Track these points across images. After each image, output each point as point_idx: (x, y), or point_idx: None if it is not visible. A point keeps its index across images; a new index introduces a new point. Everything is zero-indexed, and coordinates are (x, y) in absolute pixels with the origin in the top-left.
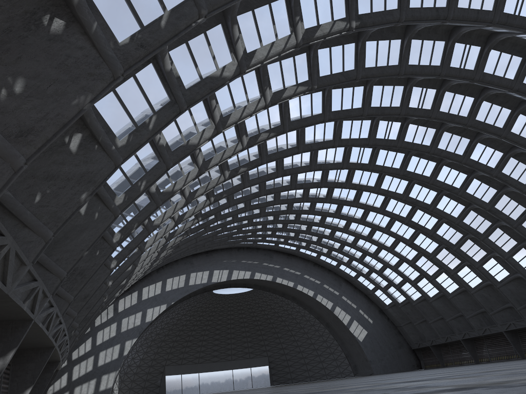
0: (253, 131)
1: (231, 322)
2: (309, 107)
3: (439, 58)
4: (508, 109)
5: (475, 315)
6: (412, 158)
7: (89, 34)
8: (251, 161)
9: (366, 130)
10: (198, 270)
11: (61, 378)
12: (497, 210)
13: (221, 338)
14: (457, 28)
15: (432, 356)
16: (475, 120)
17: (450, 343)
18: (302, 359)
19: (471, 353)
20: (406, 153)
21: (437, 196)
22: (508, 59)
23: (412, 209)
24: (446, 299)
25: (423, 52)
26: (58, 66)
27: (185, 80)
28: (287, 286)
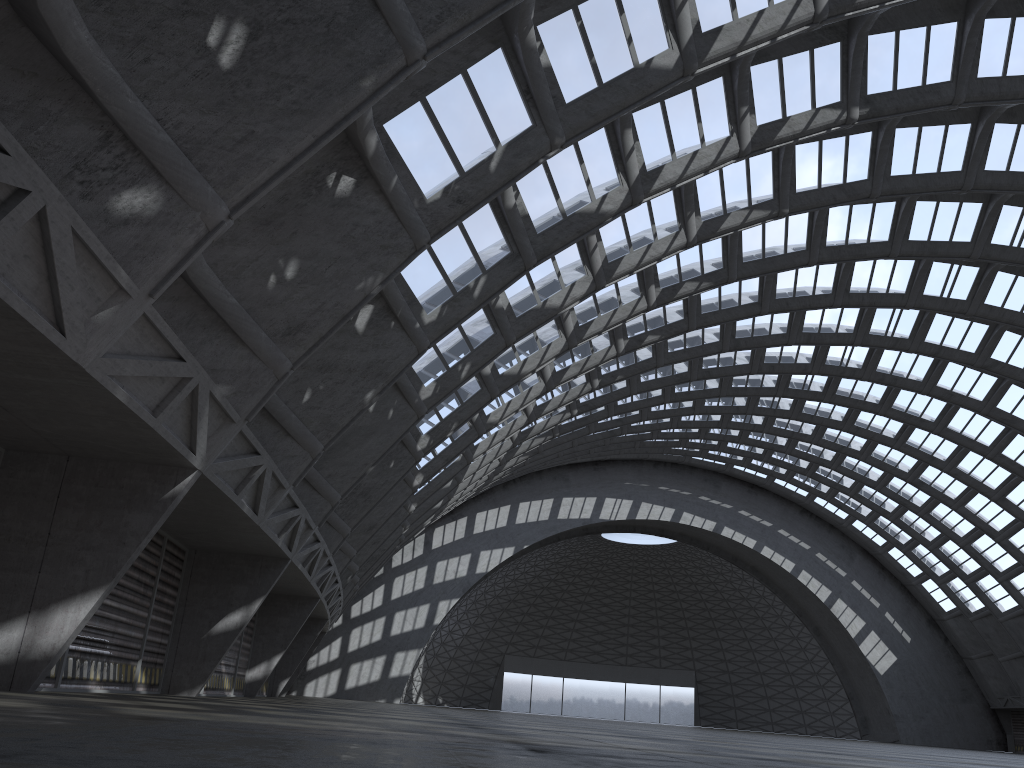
0: (670, 277)
1: (632, 597)
2: (781, 238)
3: None
4: None
5: None
6: (1004, 336)
7: (385, 193)
8: (669, 324)
9: (903, 278)
10: (577, 494)
11: (331, 645)
12: None
13: (610, 623)
14: None
15: None
16: None
17: None
18: (760, 688)
19: None
20: (991, 325)
21: None
22: None
23: (1004, 432)
24: None
25: (1019, 147)
26: (341, 240)
27: (537, 220)
28: (743, 546)
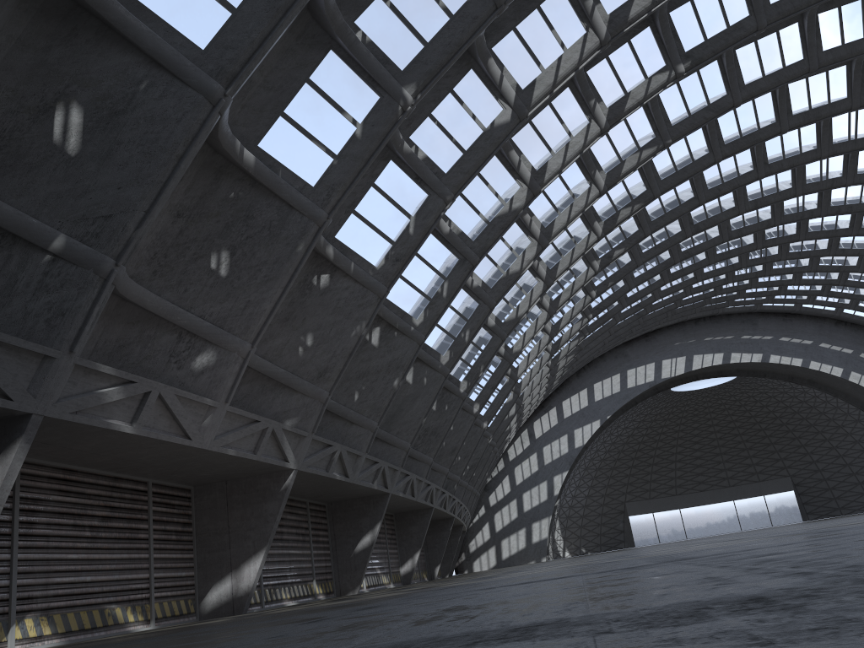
0: (607, 211)
1: (716, 430)
2: (685, 151)
3: None
4: None
5: None
6: None
7: (349, 275)
8: (628, 237)
9: (810, 137)
10: (637, 364)
11: (482, 530)
12: None
13: (705, 456)
14: None
15: None
16: None
17: None
18: (852, 477)
19: None
20: None
21: None
22: None
23: None
24: None
25: (846, 23)
26: (333, 312)
27: (470, 232)
28: (792, 366)
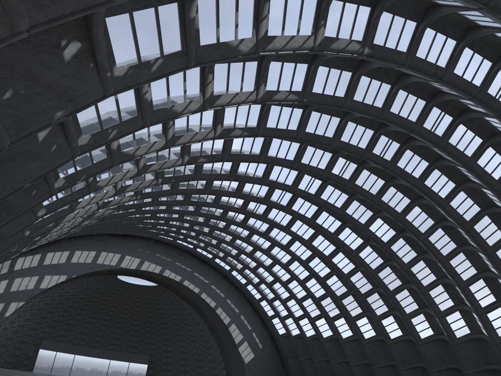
0: (229, 123)
1: (125, 312)
2: (287, 120)
3: (417, 115)
4: (453, 183)
5: (360, 365)
6: (353, 202)
7: None
8: (213, 154)
9: (325, 161)
10: (110, 251)
11: None
12: (412, 272)
13: (109, 326)
14: (440, 94)
15: None
16: (423, 183)
17: None
18: (182, 367)
19: None
20: (349, 196)
21: (362, 244)
22: (471, 138)
23: (335, 250)
24: (337, 343)
25: (405, 104)
26: None
27: (202, 36)
28: (192, 291)
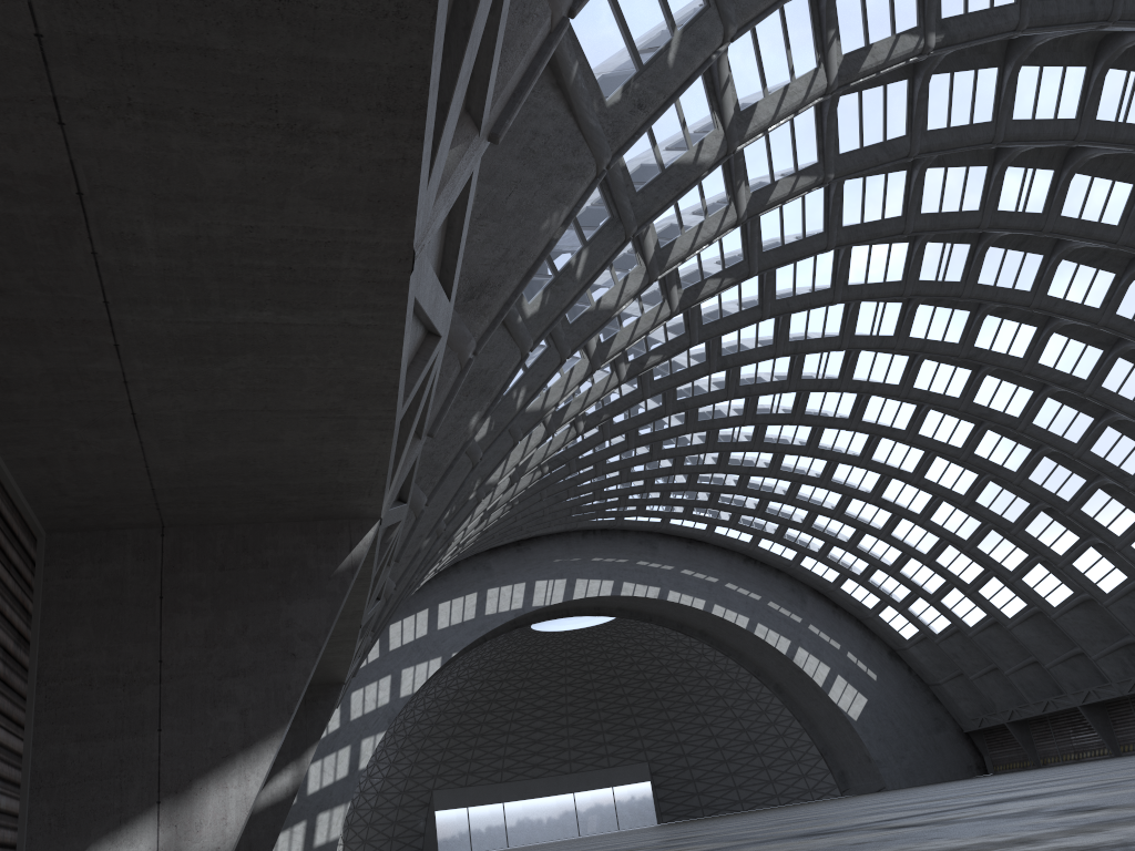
0: (691, 275)
1: (568, 692)
2: (799, 220)
3: (1075, 104)
4: None
5: (1112, 652)
6: (985, 321)
7: (566, 86)
8: (671, 340)
9: (899, 263)
10: (503, 582)
11: None
12: None
13: (547, 727)
14: (1114, 38)
15: (1010, 745)
16: None
17: (1052, 715)
18: (723, 765)
19: (1102, 734)
20: (972, 310)
21: (1033, 399)
22: None
23: (975, 430)
24: (1043, 622)
25: (1042, 92)
26: (520, 155)
27: (635, 174)
28: (692, 608)
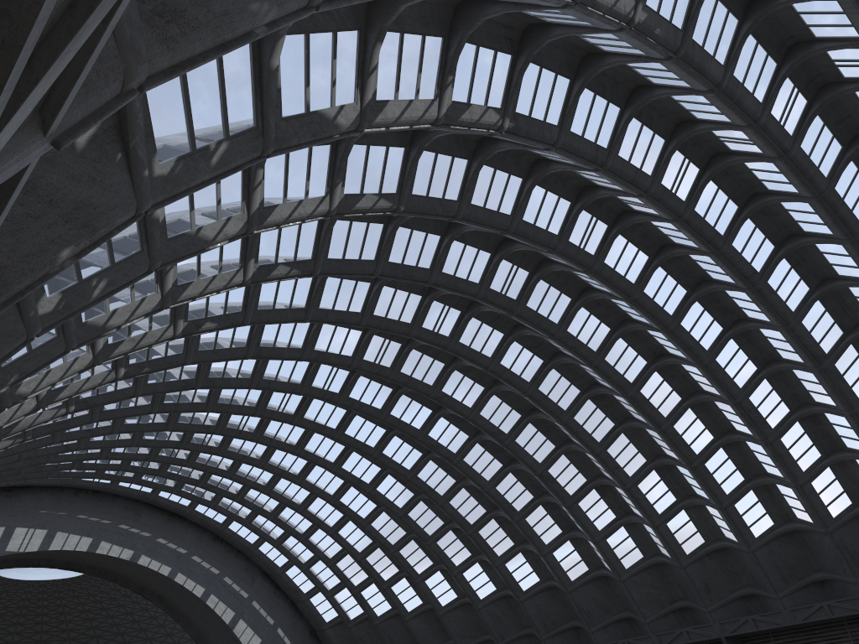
0: (268, 256)
1: (15, 641)
2: (359, 244)
3: (559, 225)
4: (607, 326)
5: None
6: (453, 374)
7: None
8: (228, 314)
9: (412, 310)
10: None
11: None
12: (551, 476)
13: None
14: (591, 189)
15: None
16: (566, 331)
17: None
18: None
19: None
20: (446, 364)
21: (468, 442)
22: (634, 254)
23: (422, 458)
24: (431, 617)
25: (543, 208)
26: None
27: (285, 101)
28: (158, 574)
